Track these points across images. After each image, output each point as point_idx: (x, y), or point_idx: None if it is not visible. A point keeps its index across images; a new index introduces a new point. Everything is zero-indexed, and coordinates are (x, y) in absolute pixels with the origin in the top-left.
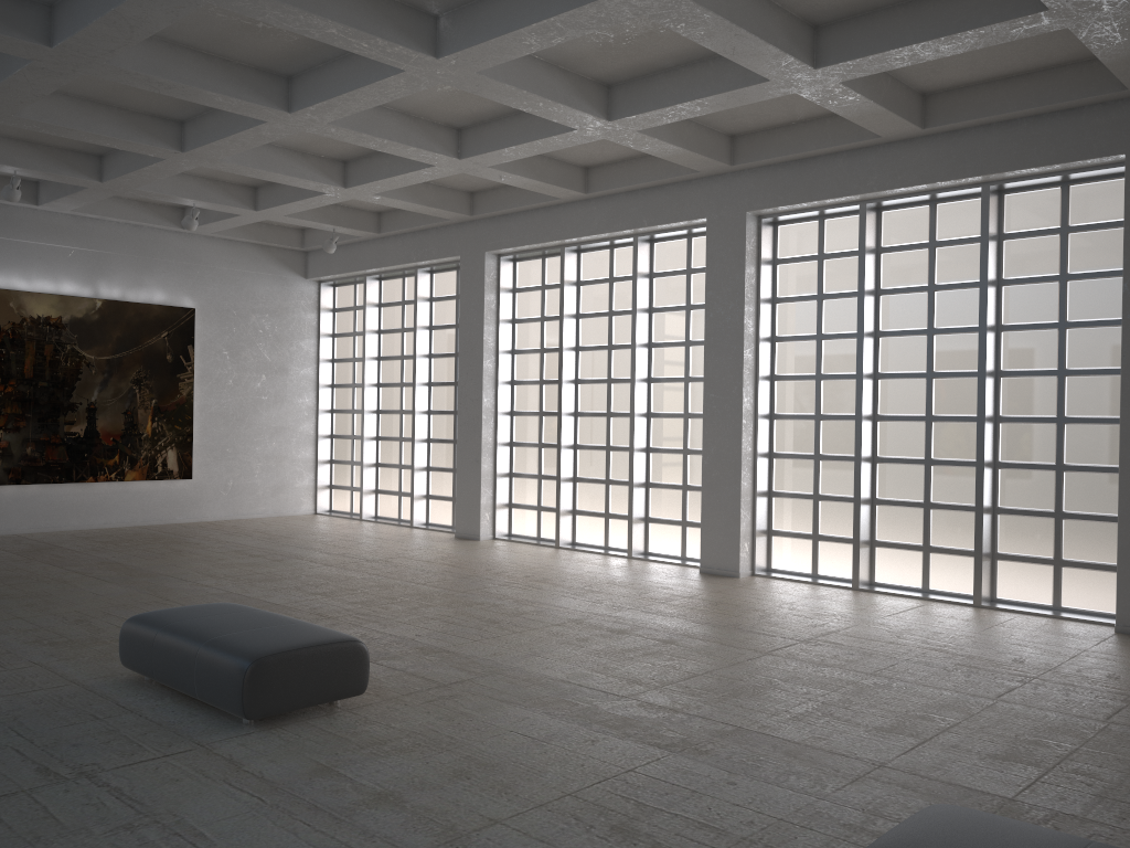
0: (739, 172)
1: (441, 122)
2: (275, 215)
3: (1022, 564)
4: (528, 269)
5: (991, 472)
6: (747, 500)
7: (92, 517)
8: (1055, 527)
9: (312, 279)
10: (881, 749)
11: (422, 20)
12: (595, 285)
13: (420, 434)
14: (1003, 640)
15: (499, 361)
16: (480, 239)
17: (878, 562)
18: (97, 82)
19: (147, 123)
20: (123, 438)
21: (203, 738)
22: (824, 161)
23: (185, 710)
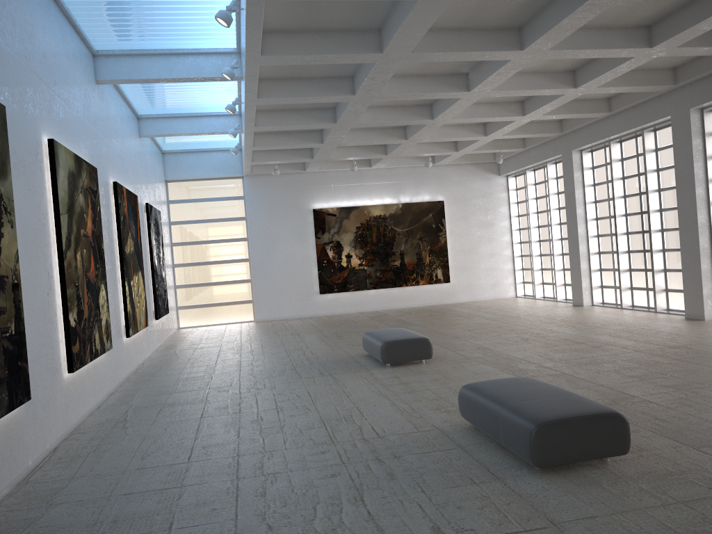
0: (684, 86)
1: (511, 101)
2: (467, 151)
3: None
4: (598, 155)
5: None
6: (707, 275)
7: (406, 302)
8: None
9: (503, 175)
10: (613, 381)
11: (459, 78)
12: (630, 159)
13: (557, 251)
14: None
15: (586, 208)
16: (569, 143)
17: None
18: None
19: (390, 131)
20: (416, 266)
21: (370, 368)
22: None
23: (373, 362)
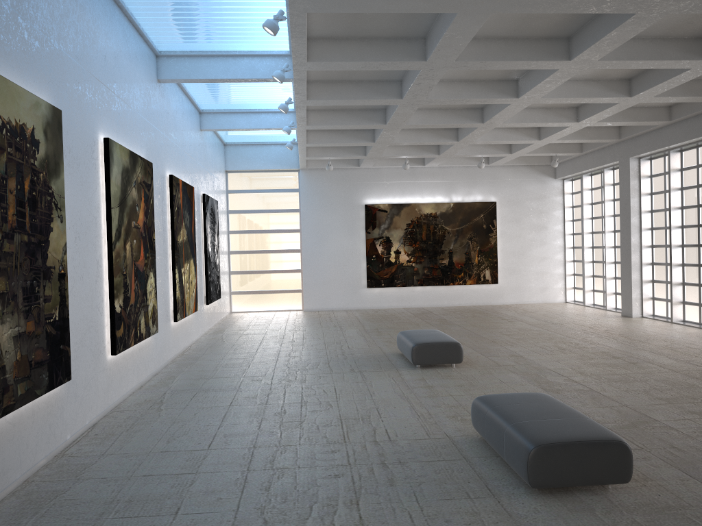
0: None
1: (565, 106)
2: (521, 154)
3: None
4: (657, 164)
5: None
6: None
7: (452, 301)
8: None
9: (559, 179)
10: (639, 402)
11: (509, 84)
12: (690, 170)
13: (609, 259)
14: None
15: (641, 217)
16: (627, 150)
17: None
18: None
19: (442, 132)
20: (464, 265)
21: (400, 368)
22: None
23: (404, 362)
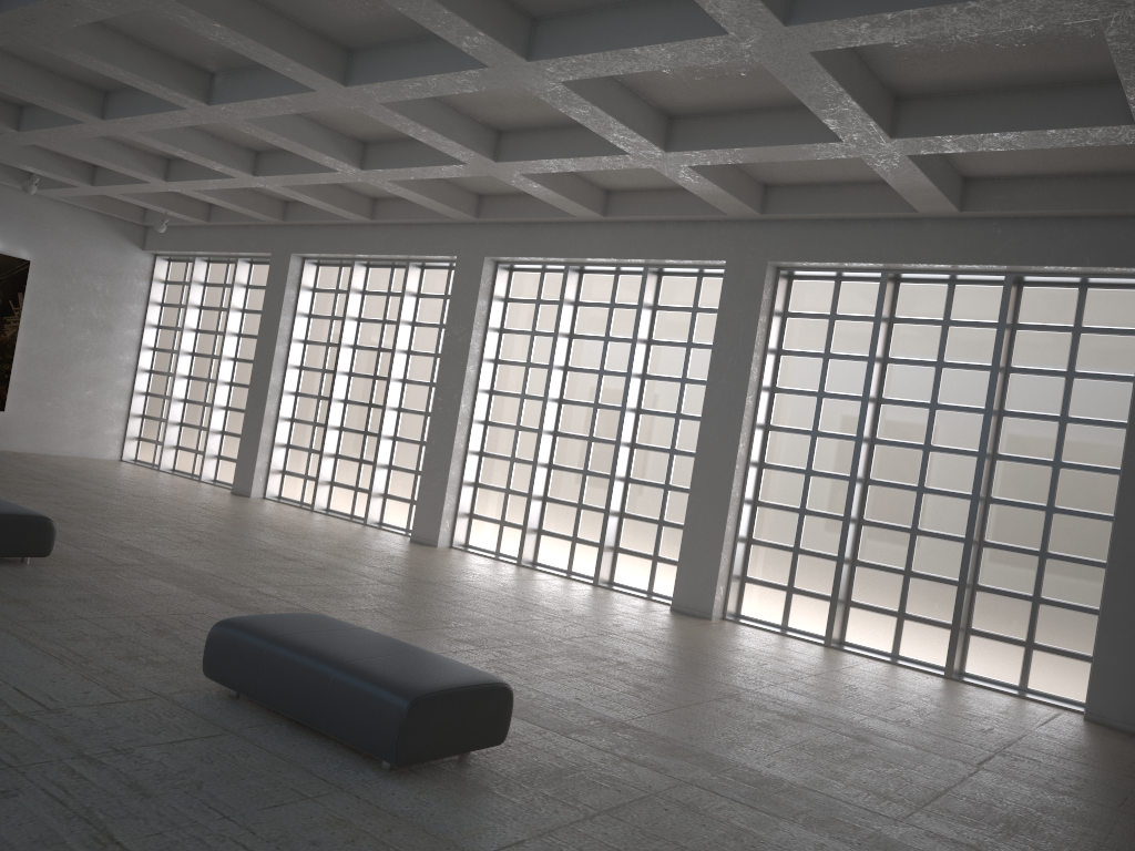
0: (485, 224)
1: (242, 144)
2: (110, 192)
3: (633, 557)
4: (327, 274)
5: (622, 484)
6: (454, 486)
7: None
8: (657, 531)
9: (149, 252)
10: (388, 628)
11: (199, 75)
12: (376, 296)
13: (220, 401)
14: (577, 601)
15: (291, 348)
16: (289, 241)
17: (542, 547)
18: None
19: None
20: None
21: None
22: (542, 228)
23: None
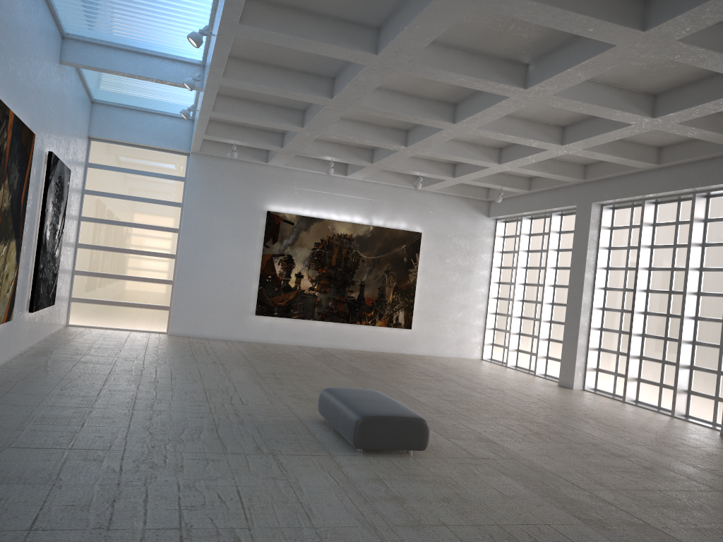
0: None
1: (551, 123)
2: (465, 180)
3: None
4: (621, 214)
5: None
6: None
7: (357, 343)
8: None
9: (492, 218)
10: None
11: (517, 67)
12: (665, 226)
13: (545, 317)
14: None
15: (596, 274)
16: (589, 194)
17: None
18: (362, 112)
19: (389, 132)
20: (376, 302)
21: (333, 452)
22: None
23: (335, 439)
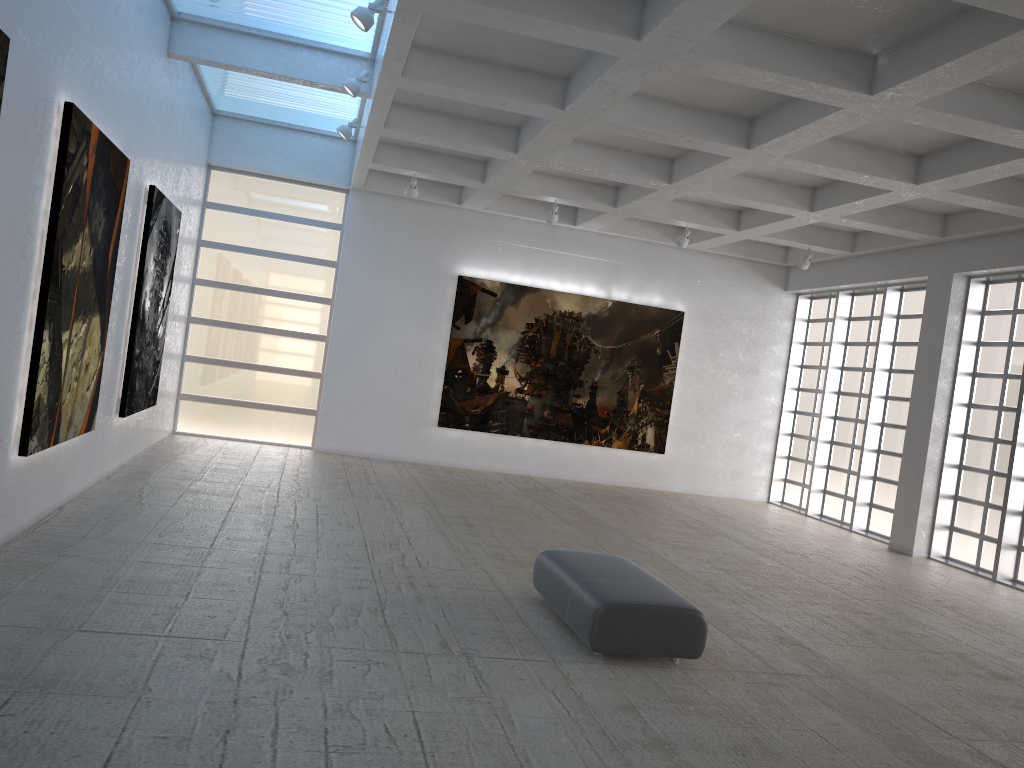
0: None
1: (900, 150)
2: (754, 235)
3: None
4: (1000, 292)
5: None
6: None
7: (583, 472)
8: None
9: (791, 292)
10: None
11: (859, 61)
12: None
13: (870, 444)
14: None
15: (956, 382)
16: (950, 260)
17: None
18: (606, 132)
19: (644, 161)
20: (614, 413)
21: (558, 655)
22: None
23: (559, 632)
